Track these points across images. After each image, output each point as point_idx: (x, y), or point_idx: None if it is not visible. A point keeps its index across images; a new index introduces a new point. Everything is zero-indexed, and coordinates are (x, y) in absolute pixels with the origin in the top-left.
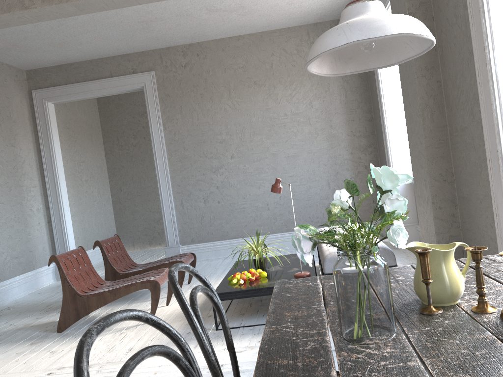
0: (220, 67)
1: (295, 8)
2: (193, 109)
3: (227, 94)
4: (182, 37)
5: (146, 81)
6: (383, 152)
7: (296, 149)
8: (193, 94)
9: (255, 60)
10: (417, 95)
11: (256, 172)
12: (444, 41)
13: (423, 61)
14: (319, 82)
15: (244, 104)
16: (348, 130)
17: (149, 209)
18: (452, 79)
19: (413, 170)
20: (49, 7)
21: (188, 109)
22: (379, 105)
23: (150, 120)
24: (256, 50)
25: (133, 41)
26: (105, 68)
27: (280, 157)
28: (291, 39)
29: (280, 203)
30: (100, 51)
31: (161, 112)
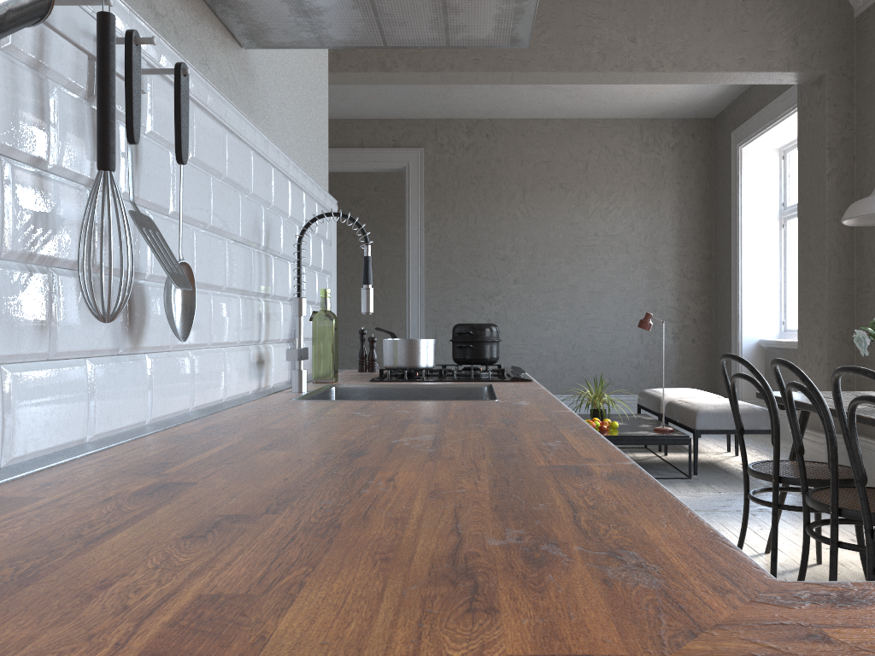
0: (516, 158)
1: (641, 98)
2: (470, 208)
3: (520, 195)
4: (476, 109)
5: (410, 161)
6: (725, 304)
7: (605, 284)
8: (473, 188)
9: (565, 155)
10: (826, 241)
11: (545, 307)
12: (866, 186)
13: (837, 203)
14: (646, 198)
15: (542, 212)
16: (677, 268)
17: (345, 342)
18: (871, 229)
19: (801, 326)
20: (414, 73)
21: (463, 207)
22: (732, 241)
23: (409, 214)
24: (568, 142)
25: (411, 106)
26: (354, 134)
27: (580, 291)
28: (617, 135)
29: (572, 354)
30: (358, 110)
31: (425, 206)
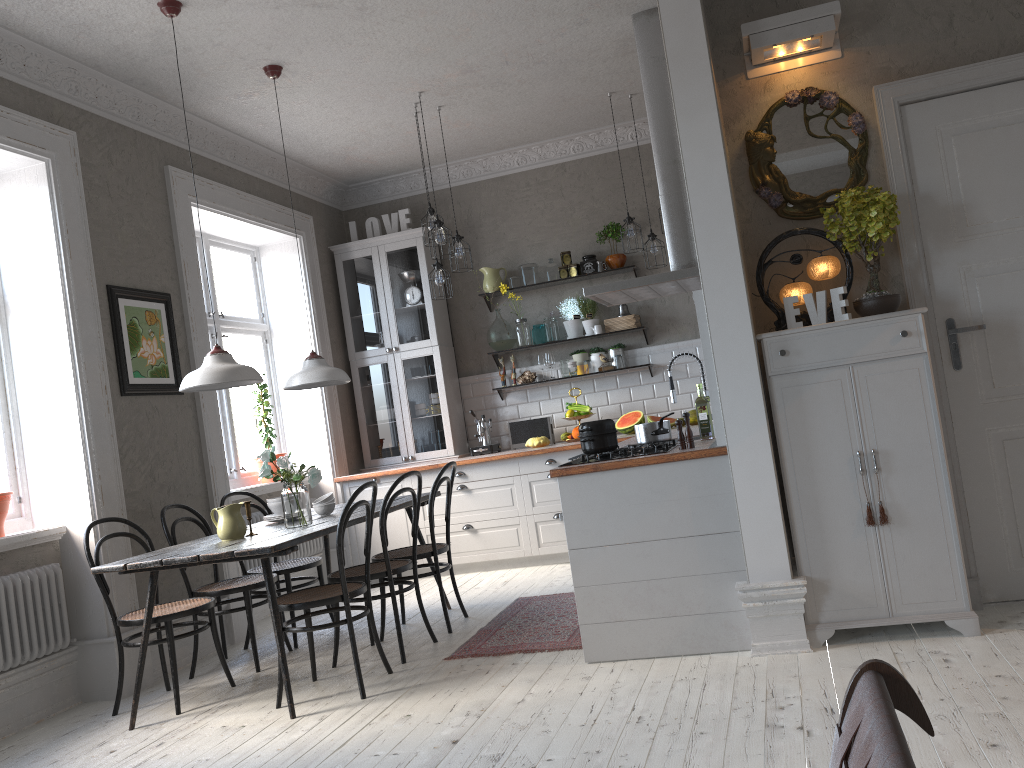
0: None
1: None
2: None
3: None
4: None
5: None
6: None
7: None
8: None
9: None
10: None
11: None
12: None
13: None
14: None
15: None
16: None
17: None
18: None
19: None
20: None
21: None
22: None
23: None
24: None
25: None
26: None
27: None
28: None
29: None
30: None
31: None
